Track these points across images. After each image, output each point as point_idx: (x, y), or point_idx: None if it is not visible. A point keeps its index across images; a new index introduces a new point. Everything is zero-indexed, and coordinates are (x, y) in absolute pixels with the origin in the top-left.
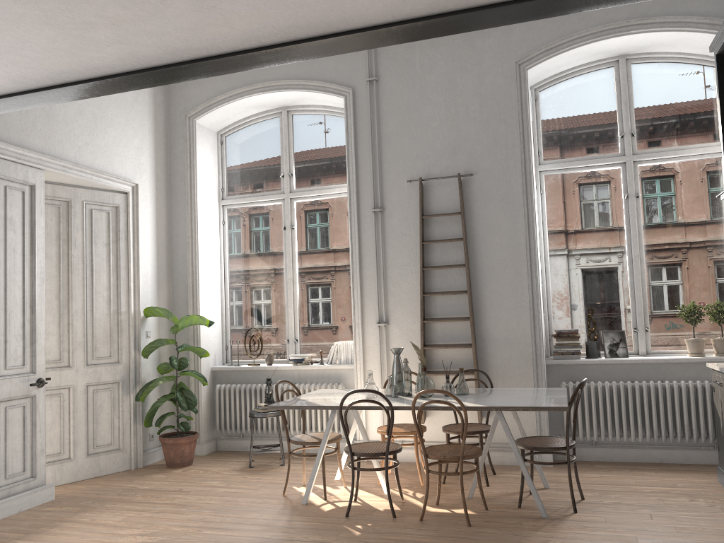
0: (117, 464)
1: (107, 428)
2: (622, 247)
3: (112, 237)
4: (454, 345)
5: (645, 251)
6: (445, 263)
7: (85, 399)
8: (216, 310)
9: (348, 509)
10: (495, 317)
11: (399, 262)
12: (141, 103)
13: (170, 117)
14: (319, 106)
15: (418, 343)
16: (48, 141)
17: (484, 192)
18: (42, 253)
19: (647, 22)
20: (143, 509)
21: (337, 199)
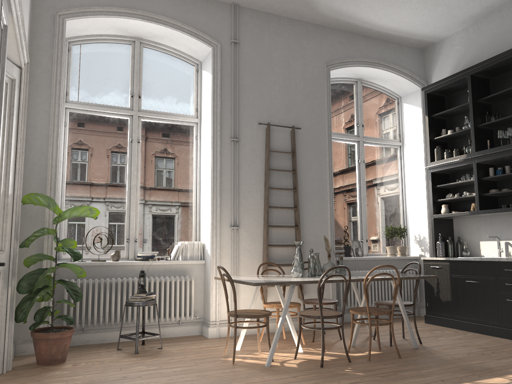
0: None
1: None
2: (355, 191)
3: (7, 110)
4: (286, 245)
5: (366, 194)
6: (279, 186)
7: None
8: None
9: (322, 361)
10: (309, 227)
11: (248, 182)
12: None
13: (34, 7)
14: (170, 47)
15: (259, 243)
16: None
17: (304, 142)
18: (2, 108)
19: (387, 65)
20: None
21: (179, 125)
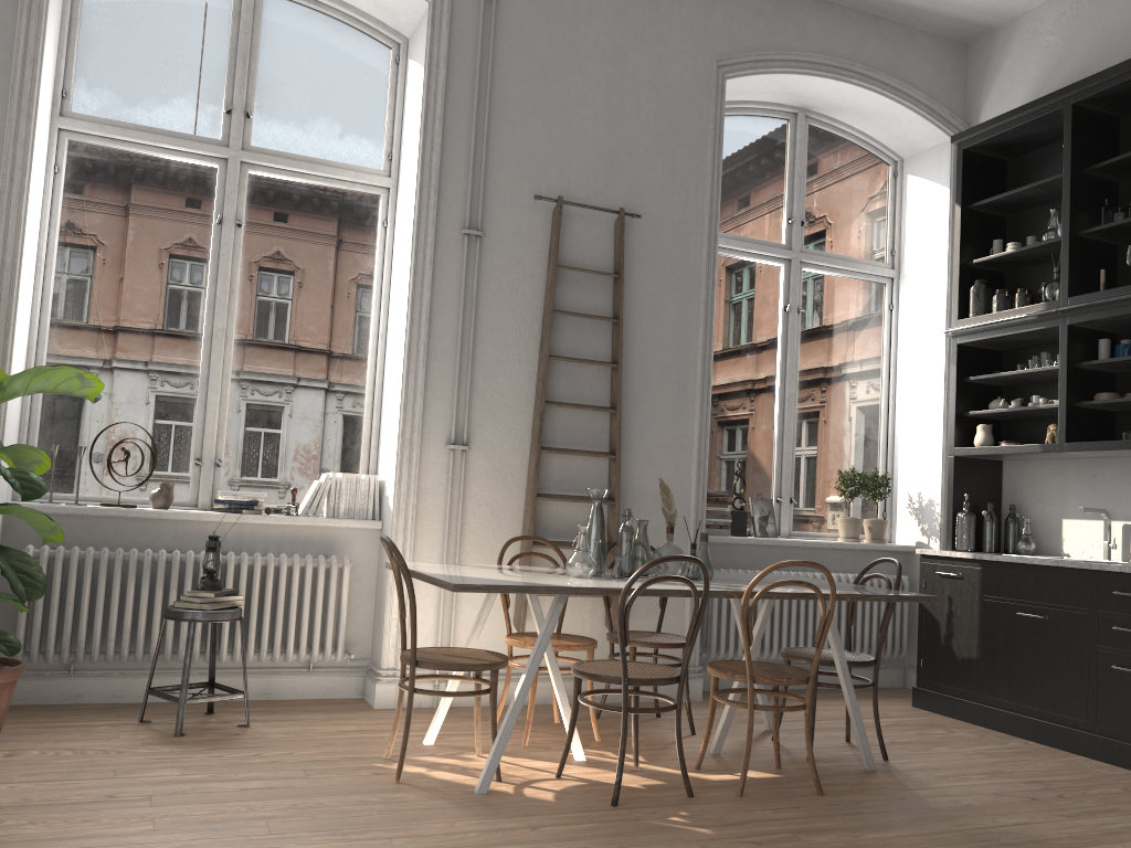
0: None
1: None
2: (773, 380)
3: None
4: (583, 498)
5: (798, 390)
6: (578, 355)
7: None
8: (22, 370)
9: (618, 790)
10: (645, 457)
11: (499, 338)
12: None
13: None
14: None
15: (517, 489)
16: None
17: (649, 251)
18: None
19: (871, 75)
20: None
21: (344, 192)
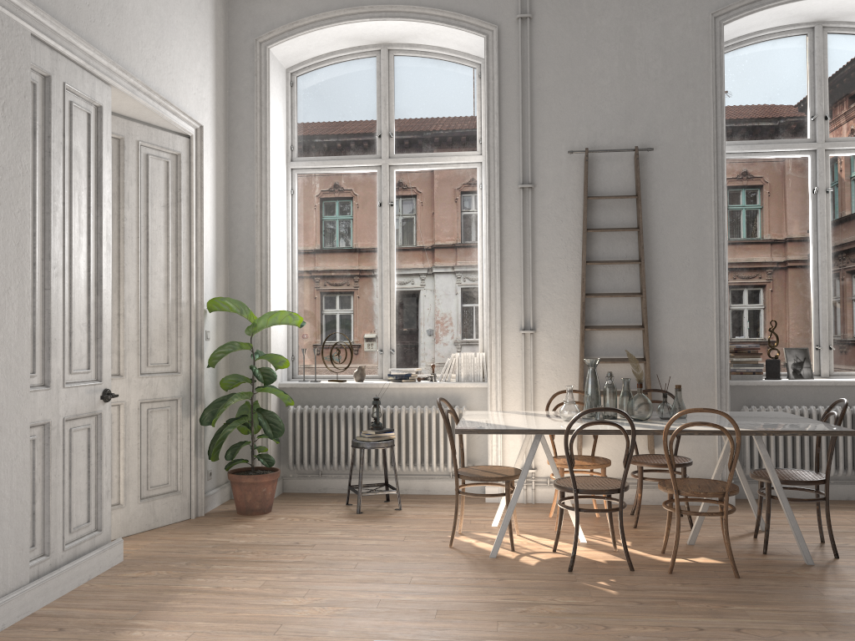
0: (175, 511)
1: (162, 462)
2: (806, 251)
3: (171, 196)
4: (621, 359)
5: (832, 256)
6: (612, 258)
7: (138, 422)
8: (283, 308)
9: (572, 562)
10: (672, 326)
11: (551, 254)
12: (203, 13)
13: (230, 39)
14: (433, 47)
15: (573, 356)
16: (116, 44)
17: (664, 173)
18: (109, 208)
19: None
20: (275, 570)
21: (453, 170)
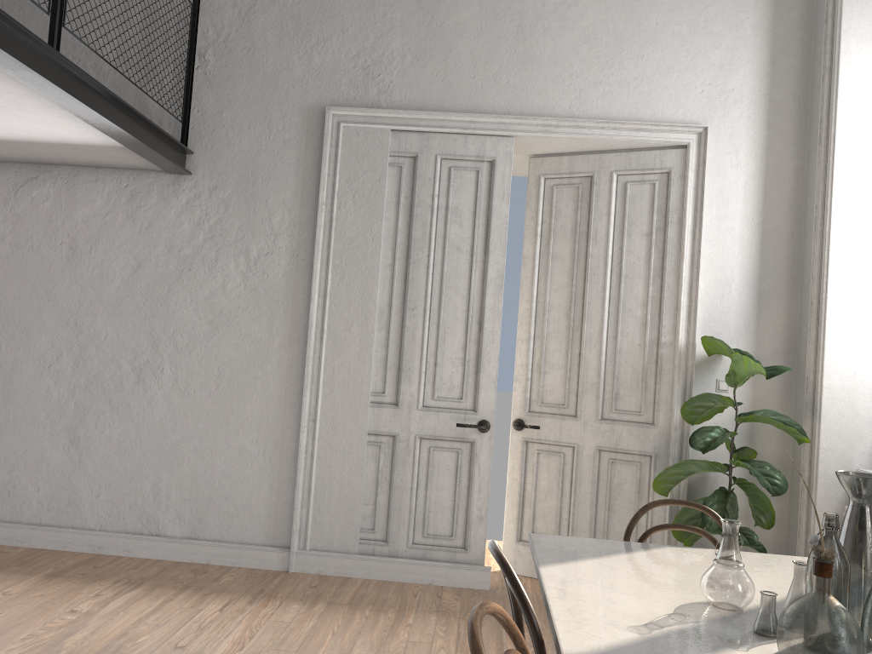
0: None
1: (626, 523)
2: None
3: (658, 222)
4: None
5: None
6: None
7: (592, 469)
8: None
9: None
10: None
11: None
12: None
13: None
14: None
15: None
16: (520, 94)
17: None
18: (501, 251)
19: None
20: (467, 646)
21: None
